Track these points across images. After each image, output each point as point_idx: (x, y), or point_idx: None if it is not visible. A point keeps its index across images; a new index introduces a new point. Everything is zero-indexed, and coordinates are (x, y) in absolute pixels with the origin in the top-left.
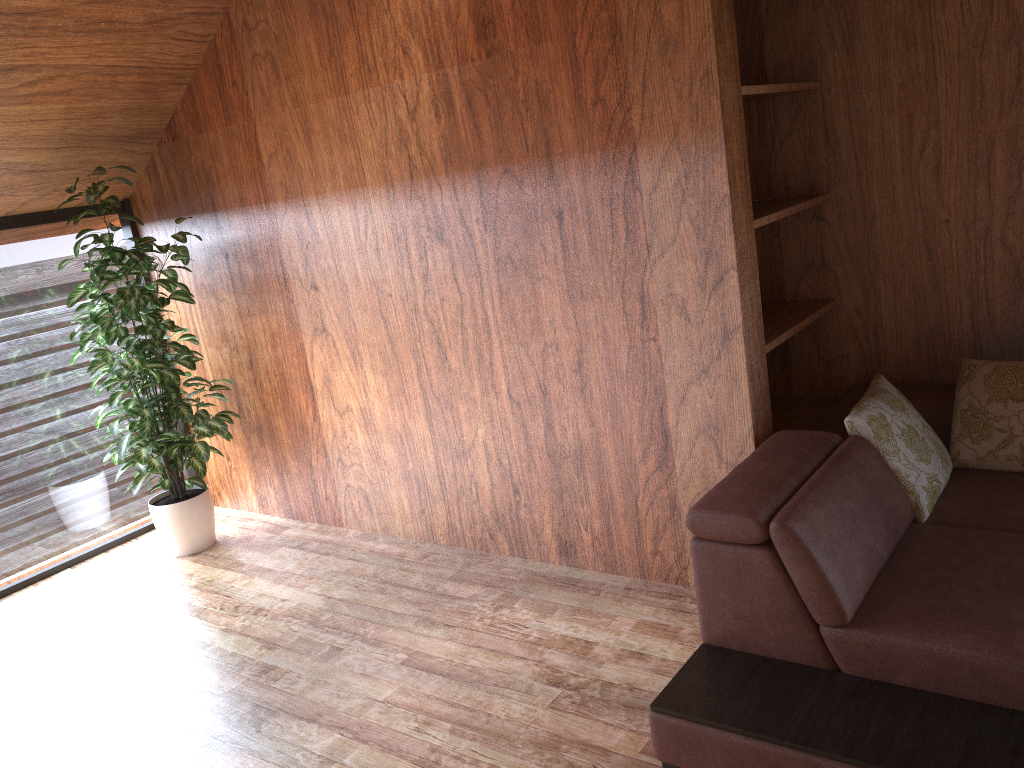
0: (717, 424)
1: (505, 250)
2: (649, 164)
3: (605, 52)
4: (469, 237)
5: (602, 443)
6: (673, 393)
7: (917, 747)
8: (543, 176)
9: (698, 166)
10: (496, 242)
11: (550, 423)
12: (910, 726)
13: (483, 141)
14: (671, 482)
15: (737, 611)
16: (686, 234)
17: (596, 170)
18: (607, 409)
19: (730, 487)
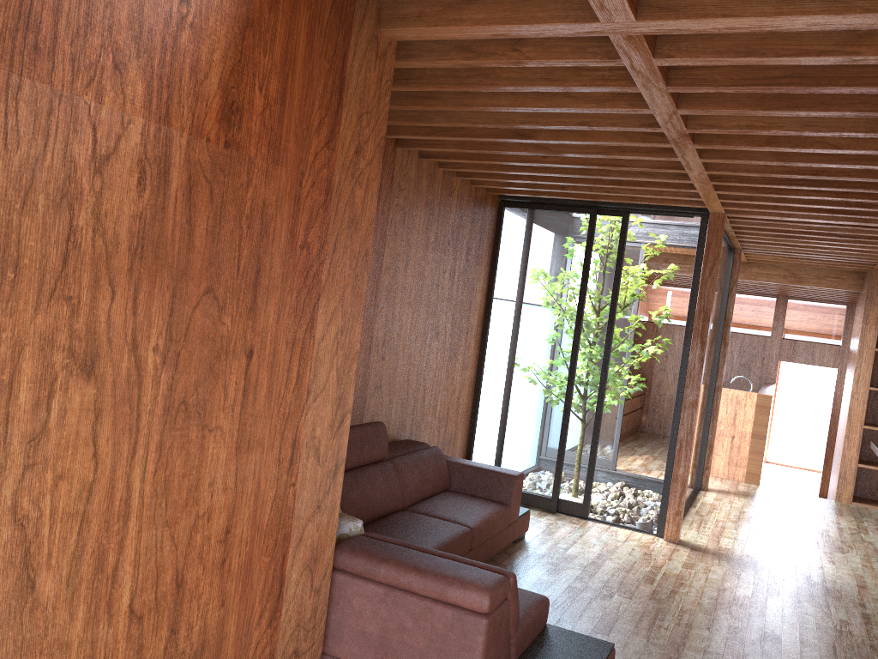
0: (316, 554)
1: (181, 393)
2: (324, 315)
3: (319, 204)
4: (138, 372)
5: (227, 624)
6: (295, 536)
7: (580, 657)
8: (245, 306)
9: (349, 324)
10: (173, 381)
11: (176, 627)
12: (563, 655)
13: (193, 244)
14: (275, 634)
15: (494, 658)
16: (332, 381)
17: (290, 311)
18: (241, 577)
19: (461, 573)
